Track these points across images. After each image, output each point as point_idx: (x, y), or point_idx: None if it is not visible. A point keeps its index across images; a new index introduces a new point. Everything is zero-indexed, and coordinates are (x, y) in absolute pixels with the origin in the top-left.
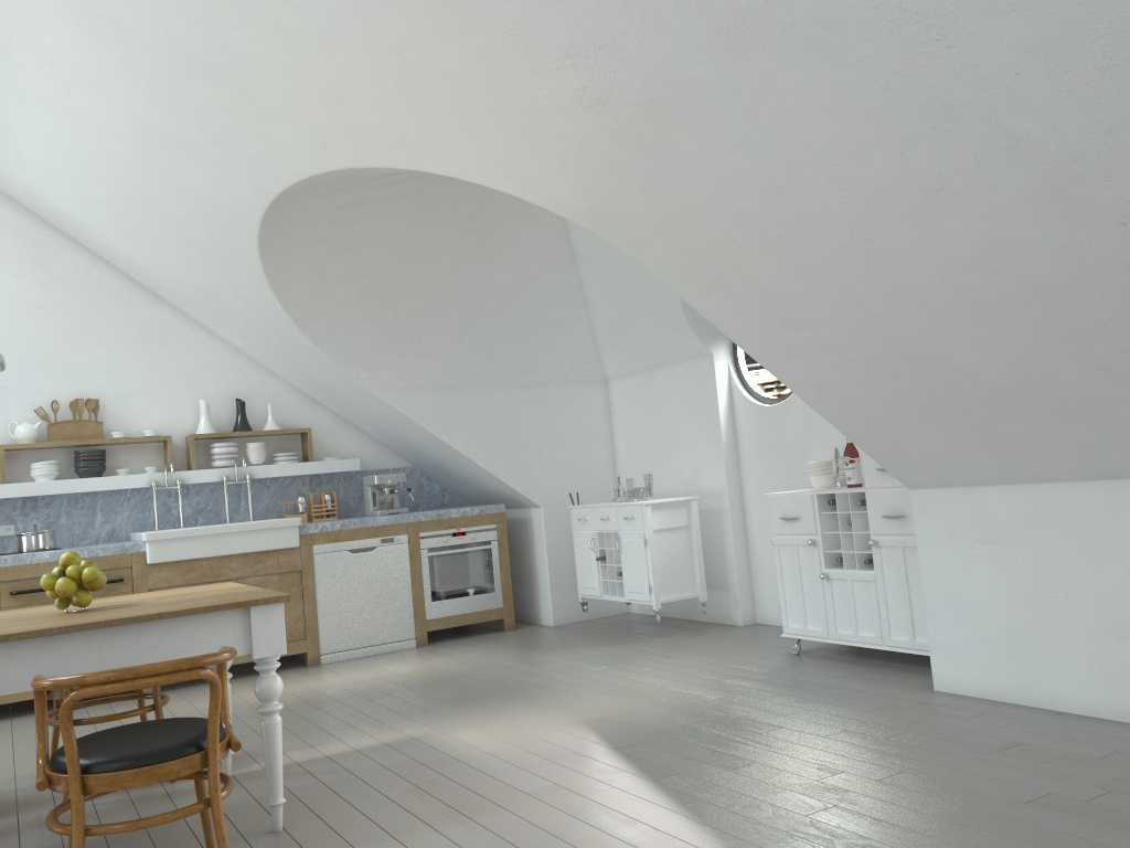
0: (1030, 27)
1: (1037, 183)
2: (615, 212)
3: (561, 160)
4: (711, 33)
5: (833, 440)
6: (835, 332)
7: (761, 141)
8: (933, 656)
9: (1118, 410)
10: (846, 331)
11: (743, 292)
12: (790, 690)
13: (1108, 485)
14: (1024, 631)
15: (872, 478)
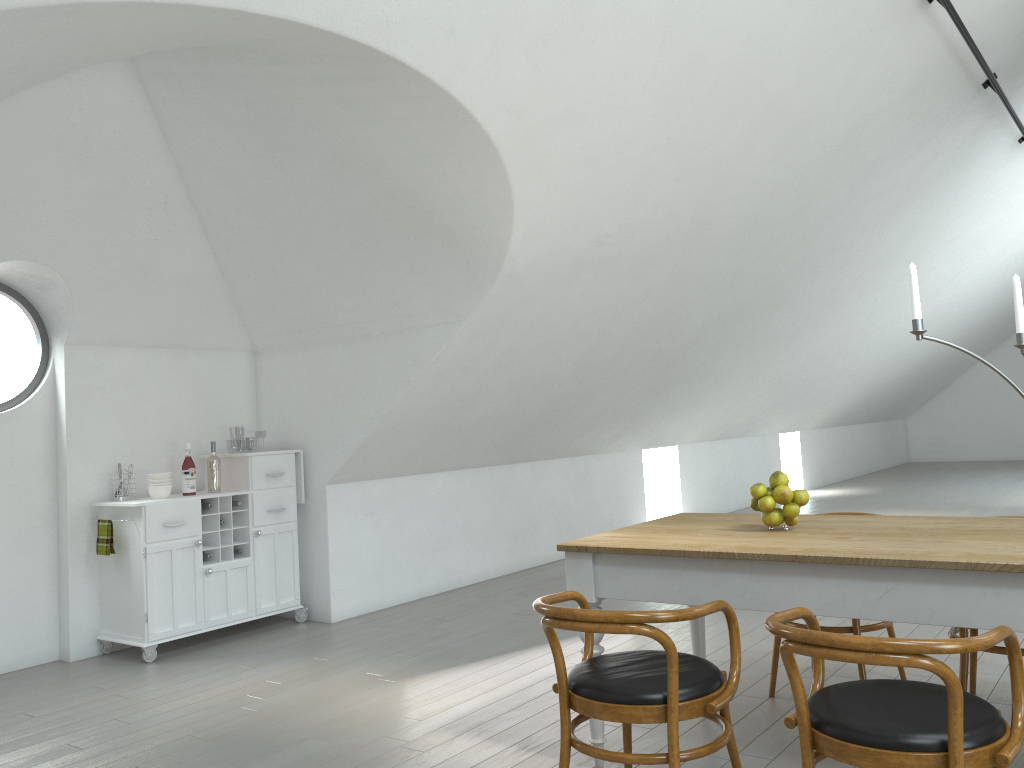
0: (648, 309)
1: (591, 348)
2: (521, 281)
3: (554, 246)
4: (641, 257)
5: (105, 456)
6: (470, 379)
7: (591, 294)
8: (333, 599)
9: (478, 437)
10: (474, 380)
11: (481, 345)
12: (309, 647)
13: (422, 476)
14: (384, 564)
15: (260, 482)
